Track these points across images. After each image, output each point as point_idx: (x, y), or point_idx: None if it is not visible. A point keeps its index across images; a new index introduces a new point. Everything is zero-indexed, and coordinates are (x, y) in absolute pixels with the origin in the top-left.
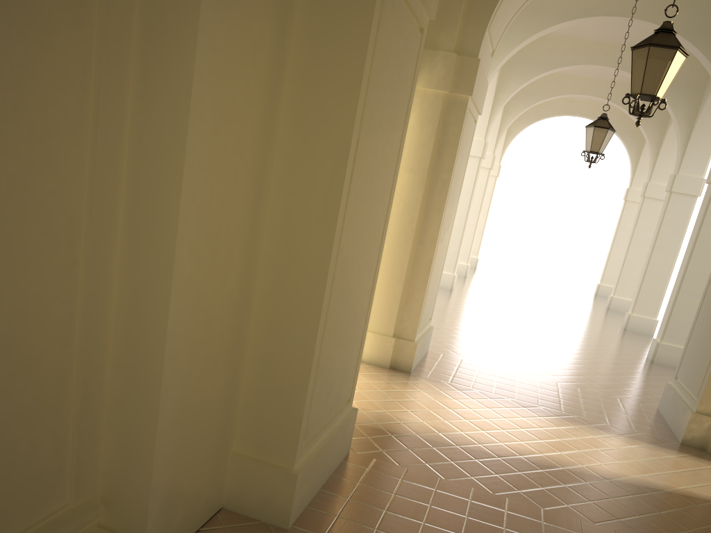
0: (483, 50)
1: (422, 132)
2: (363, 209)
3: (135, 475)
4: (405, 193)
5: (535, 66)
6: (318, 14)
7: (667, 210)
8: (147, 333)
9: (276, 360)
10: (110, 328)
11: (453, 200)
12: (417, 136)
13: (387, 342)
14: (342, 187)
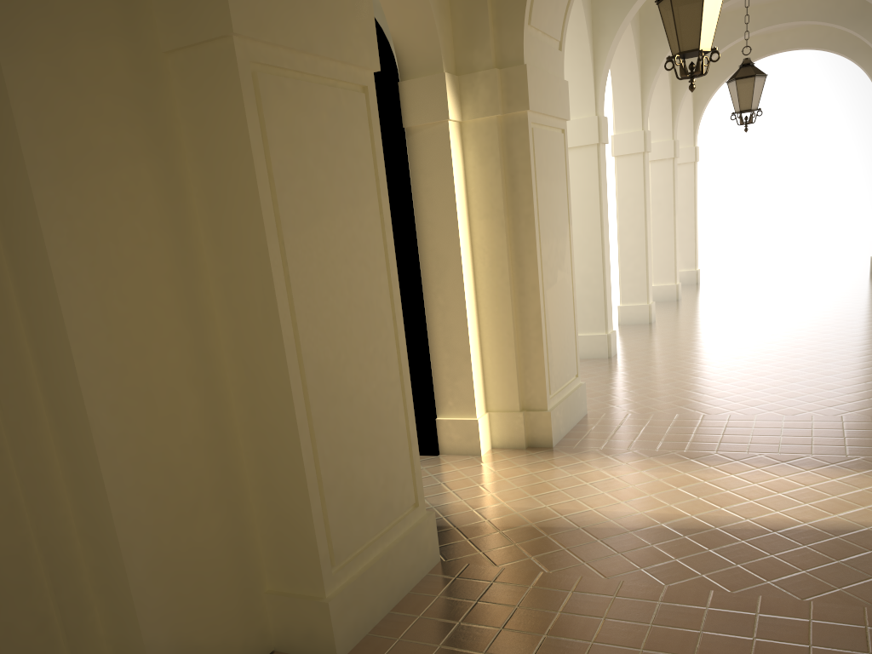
0: (533, 50)
1: (486, 169)
2: (333, 304)
3: (129, 636)
4: (487, 244)
5: None
6: (200, 132)
7: None
8: (93, 498)
9: (275, 487)
10: (64, 501)
11: (554, 232)
12: (481, 175)
13: (515, 419)
14: (275, 296)
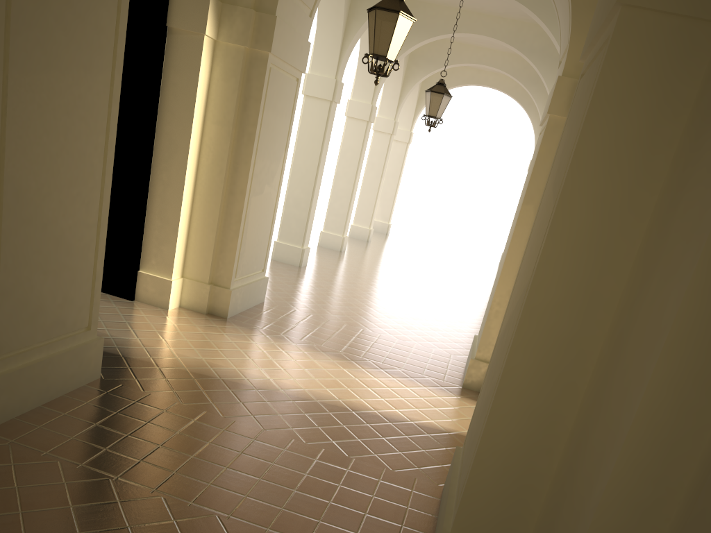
0: (286, 8)
1: (226, 86)
2: (45, 143)
3: None
4: (214, 145)
5: (419, 32)
6: None
7: None
8: None
9: None
10: None
11: (270, 154)
12: (222, 89)
13: (203, 289)
14: None
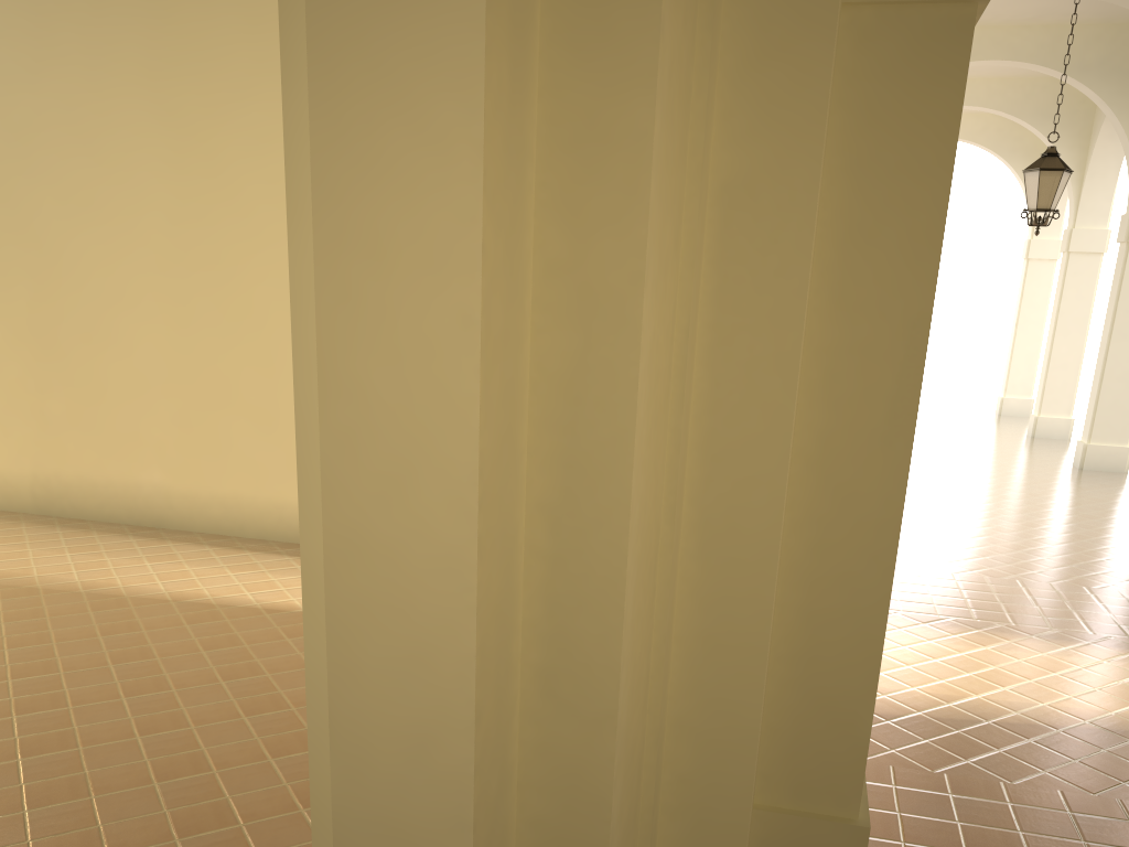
0: None
1: None
2: None
3: None
4: None
5: None
6: (865, 132)
7: (1126, 272)
8: (731, 672)
9: (820, 659)
10: (669, 672)
11: None
12: None
13: None
14: (920, 388)
